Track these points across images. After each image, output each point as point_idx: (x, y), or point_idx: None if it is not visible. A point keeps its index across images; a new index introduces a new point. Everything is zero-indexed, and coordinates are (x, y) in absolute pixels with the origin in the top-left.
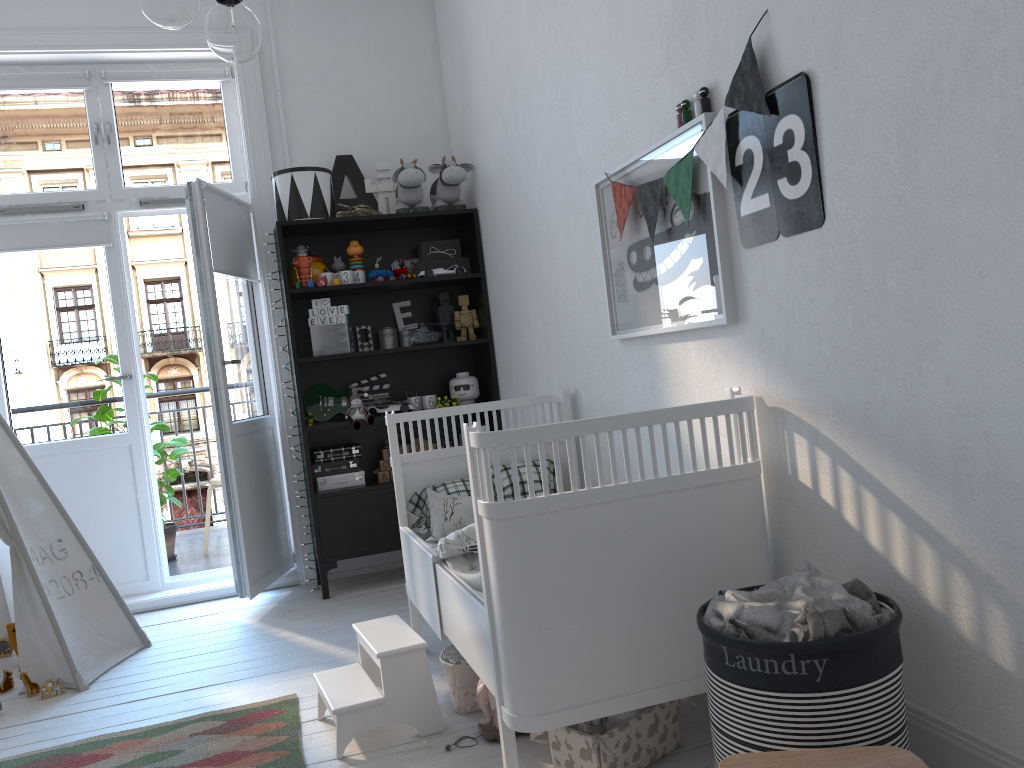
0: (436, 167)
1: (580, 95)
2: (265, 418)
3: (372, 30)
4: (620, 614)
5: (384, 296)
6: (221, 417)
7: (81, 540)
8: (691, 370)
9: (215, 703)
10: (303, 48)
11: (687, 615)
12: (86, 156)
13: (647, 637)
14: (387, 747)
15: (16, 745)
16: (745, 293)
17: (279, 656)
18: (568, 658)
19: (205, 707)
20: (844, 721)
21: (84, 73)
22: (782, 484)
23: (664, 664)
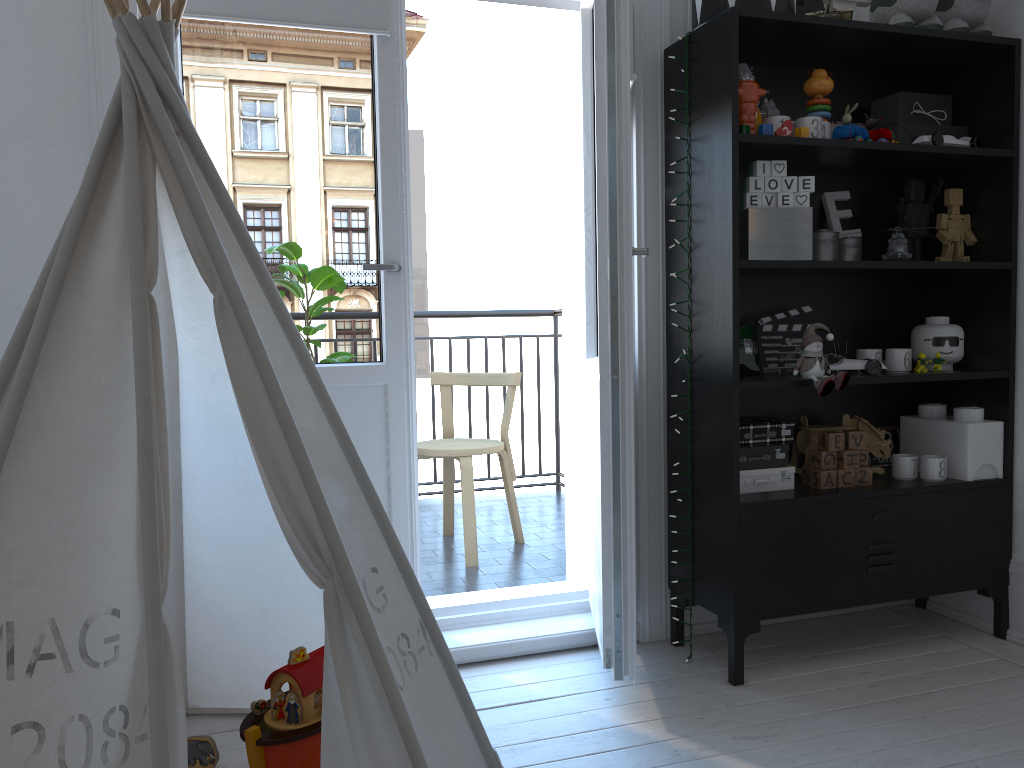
0: None
1: None
2: None
3: None
4: None
5: None
6: (618, 351)
7: (406, 570)
8: None
9: None
10: None
11: None
12: None
13: None
14: None
15: None
16: None
17: None
18: None
19: None
20: None
21: None
22: None
23: None
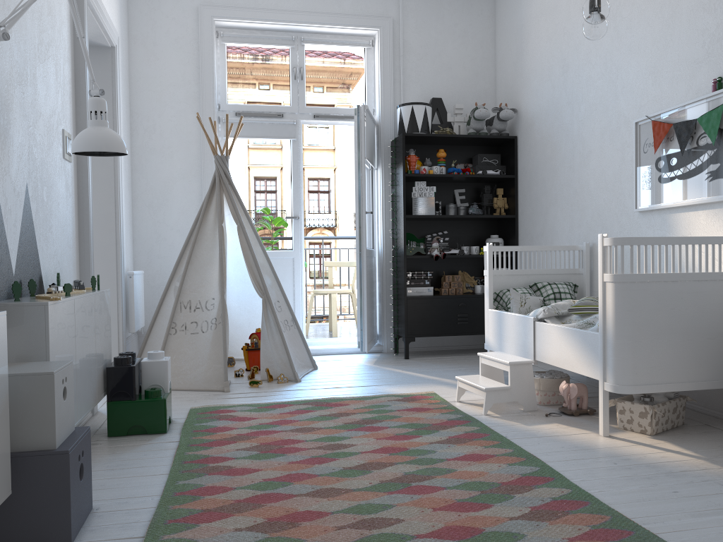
0: (496, 109)
1: (627, 71)
2: (373, 250)
3: (458, 24)
4: (675, 340)
5: (449, 185)
6: (361, 244)
7: (288, 303)
8: (698, 227)
9: (386, 392)
10: (417, 32)
11: (708, 347)
12: (287, 86)
13: (687, 355)
14: (509, 413)
15: (286, 397)
16: None
17: (404, 378)
18: (647, 359)
19: (382, 393)
20: None
21: (292, 37)
22: None
23: (694, 370)
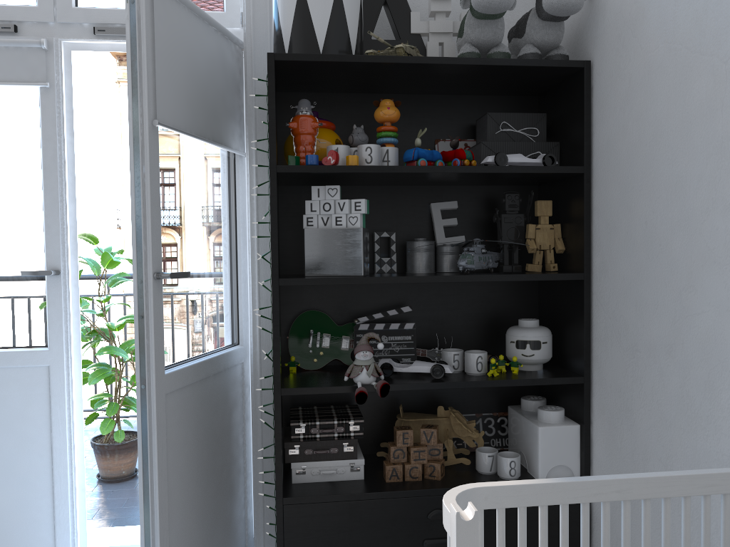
0: None
1: None
2: (231, 352)
3: None
4: None
5: (420, 191)
6: (145, 364)
7: None
8: None
9: None
10: None
11: None
12: None
13: None
14: None
15: None
16: None
17: None
18: None
19: None
20: None
21: None
22: None
23: None
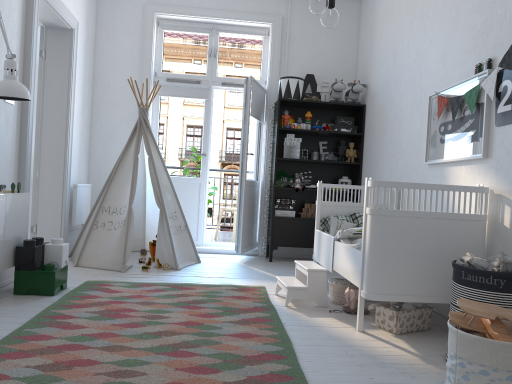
0: (350, 84)
1: (428, 58)
2: (256, 181)
3: None
4: (416, 263)
5: (316, 138)
6: (242, 176)
7: (182, 214)
8: (461, 178)
9: (232, 283)
10: (300, 26)
11: (444, 270)
12: (204, 61)
13: (426, 275)
14: (304, 307)
15: (158, 280)
16: (493, 145)
17: (254, 274)
18: (392, 275)
19: (228, 283)
20: (508, 306)
21: (210, 27)
22: (495, 226)
23: (431, 287)
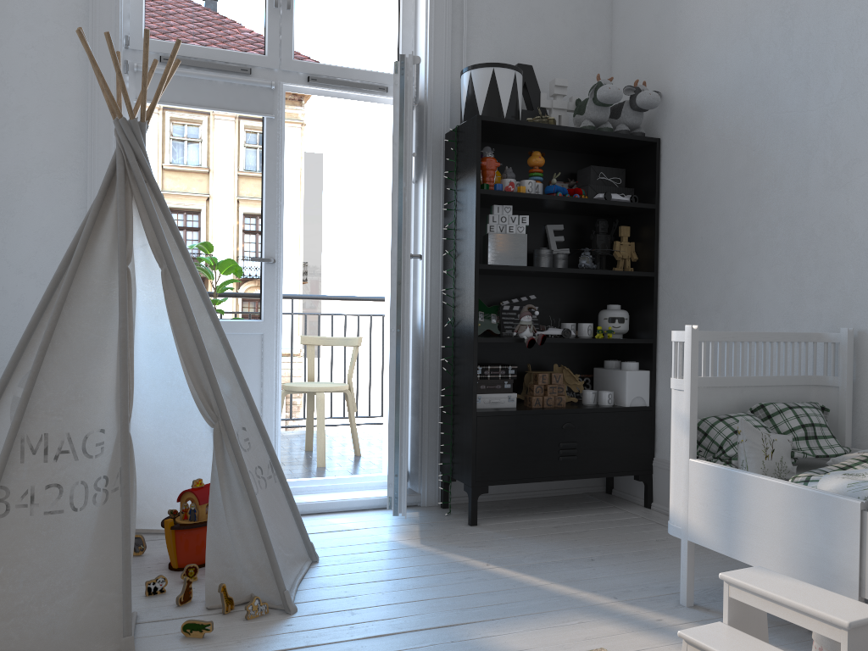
0: (630, 89)
1: None
2: None
3: None
4: None
5: (538, 216)
6: (401, 315)
7: (263, 431)
8: None
9: (501, 650)
10: None
11: None
12: (259, 18)
13: None
14: None
15: None
16: None
17: (507, 592)
18: None
19: None
20: None
21: None
22: None
23: None
